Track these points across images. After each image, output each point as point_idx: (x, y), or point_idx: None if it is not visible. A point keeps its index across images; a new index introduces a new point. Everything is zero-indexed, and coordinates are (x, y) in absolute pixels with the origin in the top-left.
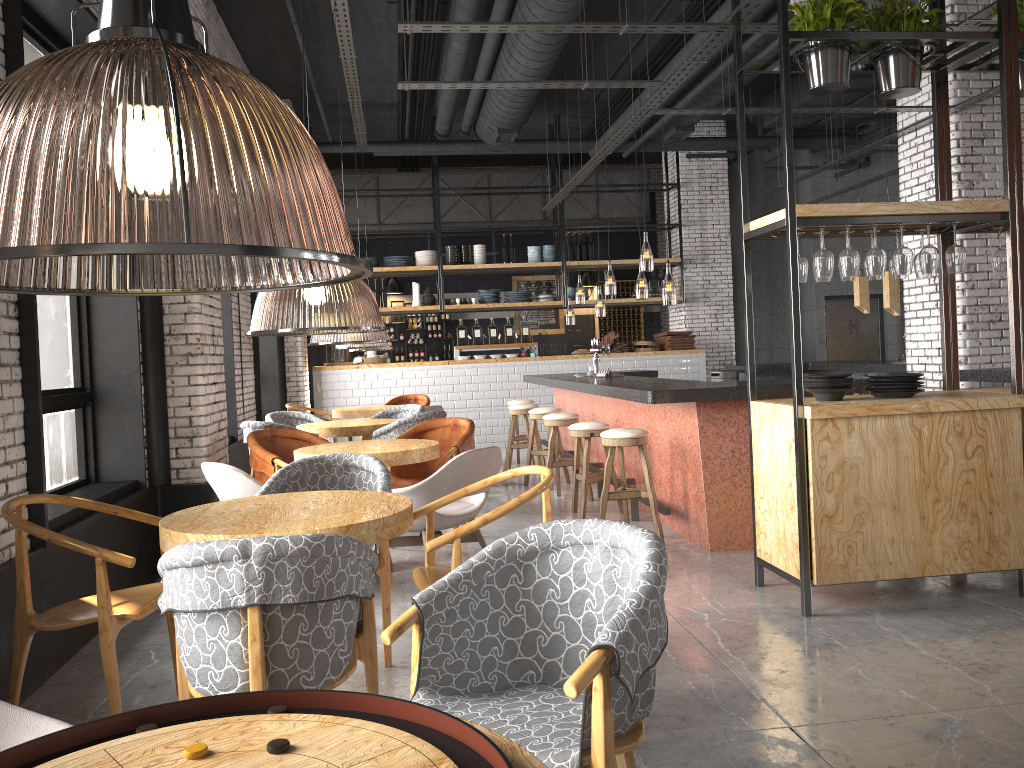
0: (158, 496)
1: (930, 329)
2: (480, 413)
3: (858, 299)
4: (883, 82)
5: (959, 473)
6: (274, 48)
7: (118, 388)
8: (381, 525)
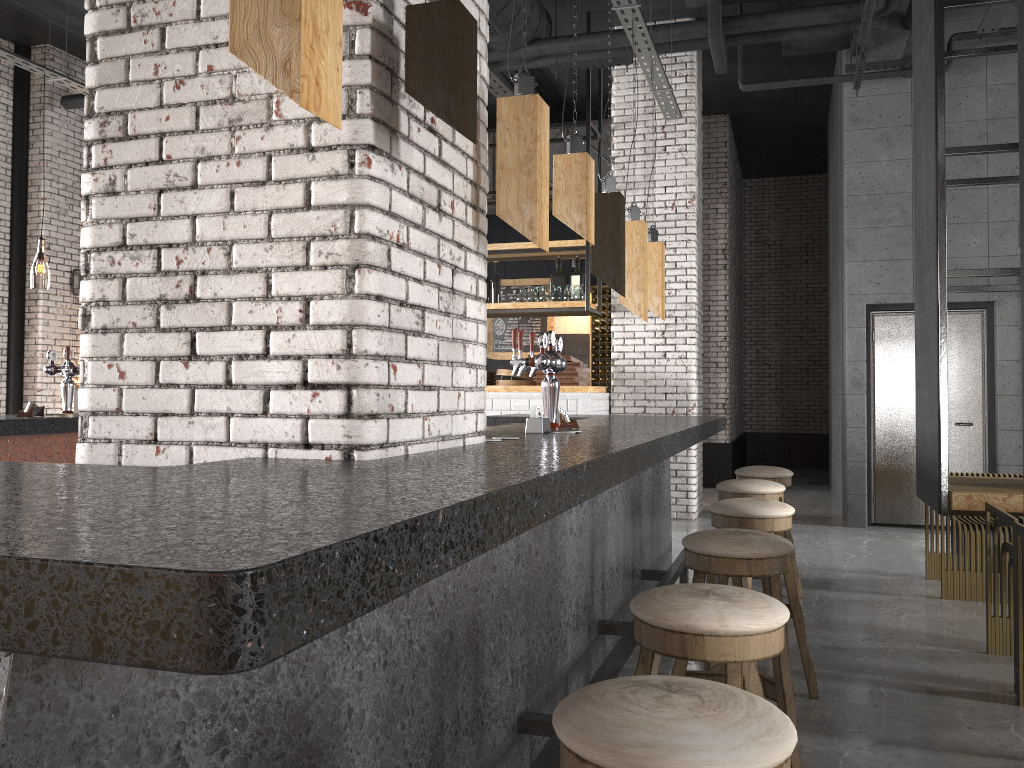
0: None
1: None
2: None
3: None
4: None
5: None
6: None
7: None
8: None
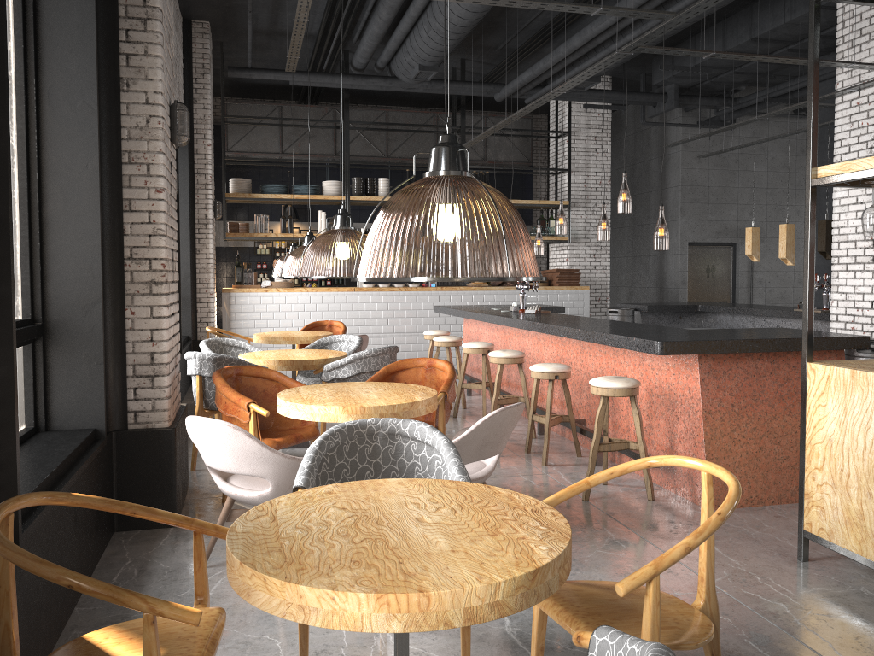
0: (113, 443)
1: (863, 282)
2: (383, 339)
3: (750, 248)
4: None
5: None
6: None
7: (75, 320)
8: (562, 561)
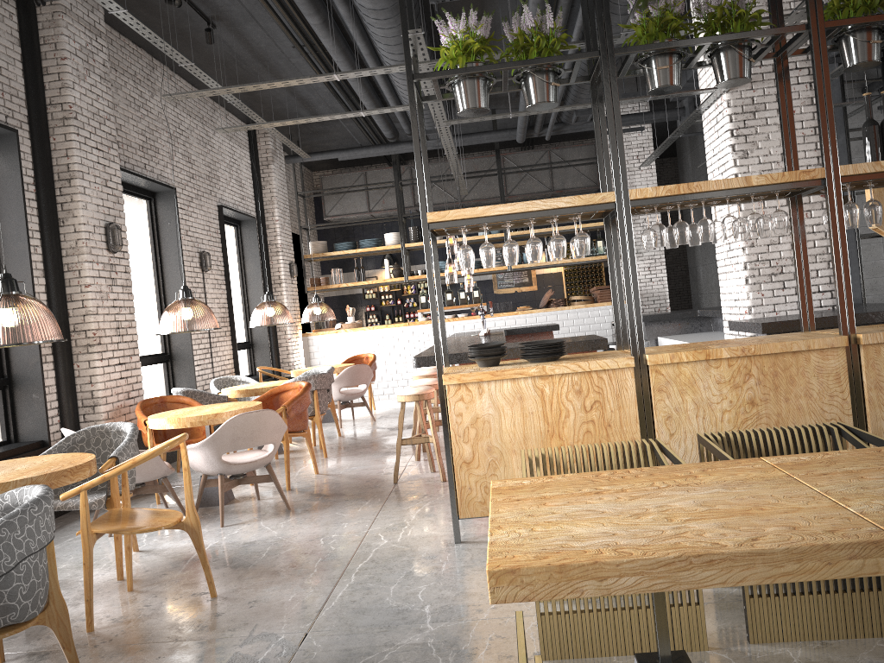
0: None
1: (729, 283)
2: None
3: None
4: (525, 100)
5: (580, 424)
6: None
7: (27, 374)
8: (29, 482)
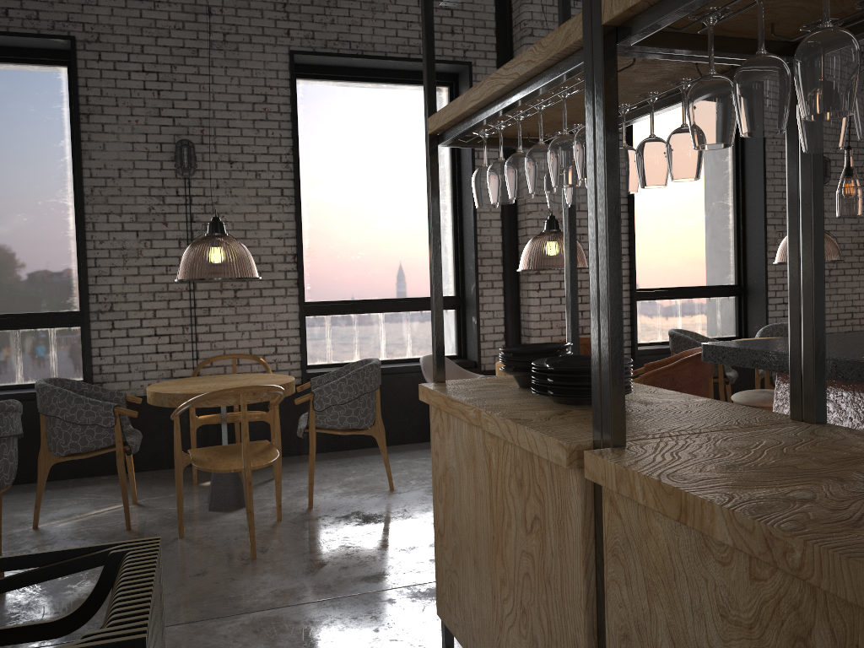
0: None
1: None
2: None
3: None
4: None
5: (520, 552)
6: None
7: (470, 298)
8: (172, 397)
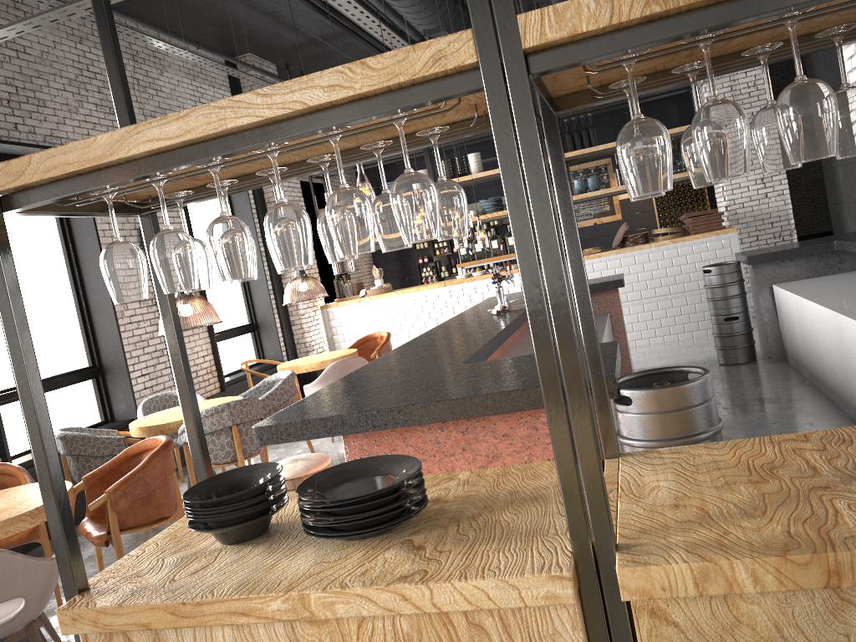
0: None
1: None
2: None
3: None
4: None
5: None
6: (168, 12)
7: None
8: None
